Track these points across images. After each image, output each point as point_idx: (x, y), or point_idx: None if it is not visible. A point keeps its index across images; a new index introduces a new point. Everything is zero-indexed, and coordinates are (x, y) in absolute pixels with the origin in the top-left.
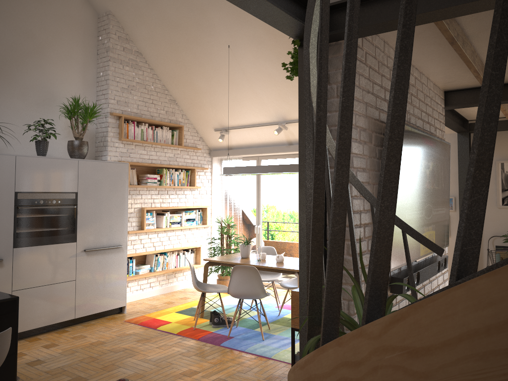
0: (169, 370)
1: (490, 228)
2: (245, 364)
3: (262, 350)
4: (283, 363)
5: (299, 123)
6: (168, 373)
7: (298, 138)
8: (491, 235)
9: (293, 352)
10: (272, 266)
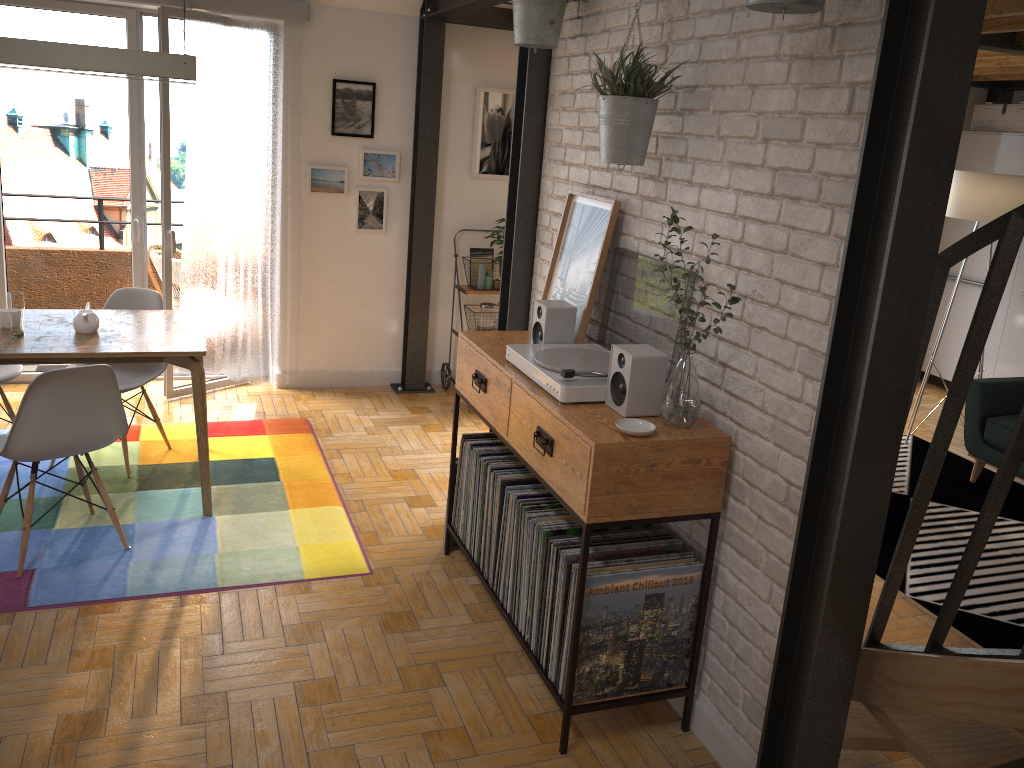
0: (4, 753)
1: (456, 216)
2: (184, 630)
3: (174, 577)
4: (263, 590)
5: (925, 70)
6: (15, 761)
7: (916, 108)
8: (456, 228)
9: (586, 574)
10: (103, 349)
